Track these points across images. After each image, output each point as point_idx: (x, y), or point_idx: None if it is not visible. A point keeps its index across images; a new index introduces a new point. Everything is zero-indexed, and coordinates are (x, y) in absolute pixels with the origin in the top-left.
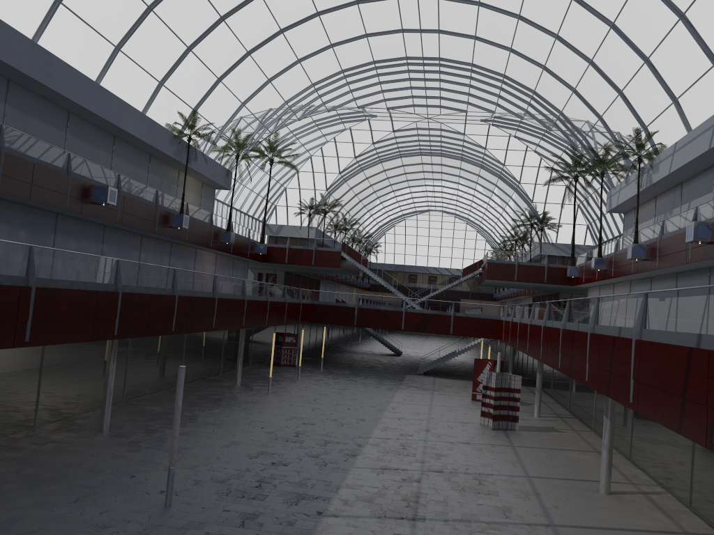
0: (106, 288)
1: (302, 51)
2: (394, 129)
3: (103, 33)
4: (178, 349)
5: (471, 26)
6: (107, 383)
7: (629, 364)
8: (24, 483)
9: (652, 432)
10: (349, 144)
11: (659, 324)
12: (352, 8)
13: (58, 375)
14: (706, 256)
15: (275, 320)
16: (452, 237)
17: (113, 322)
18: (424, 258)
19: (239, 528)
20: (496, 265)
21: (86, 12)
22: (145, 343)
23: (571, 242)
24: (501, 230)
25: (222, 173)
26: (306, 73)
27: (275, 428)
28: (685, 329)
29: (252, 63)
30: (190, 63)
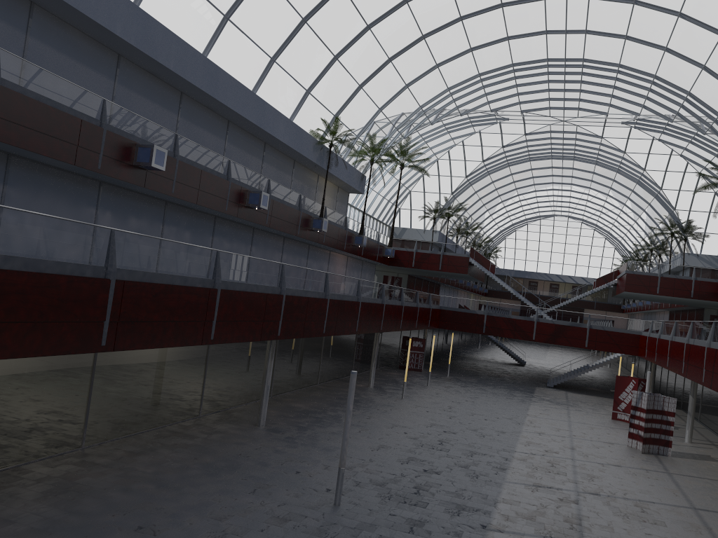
0: (273, 290)
1: (442, 56)
2: (526, 132)
3: (261, 46)
4: (317, 349)
5: (623, 26)
6: (265, 380)
7: None
8: (205, 470)
9: None
10: (478, 147)
11: None
12: (496, 11)
13: (220, 369)
14: None
15: (408, 325)
16: (577, 244)
17: (277, 323)
18: (546, 264)
19: (409, 534)
20: (636, 277)
21: (249, 27)
22: (290, 342)
23: None
24: (634, 238)
25: (357, 177)
26: (443, 78)
27: (418, 434)
28: None
29: (392, 69)
30: (335, 71)
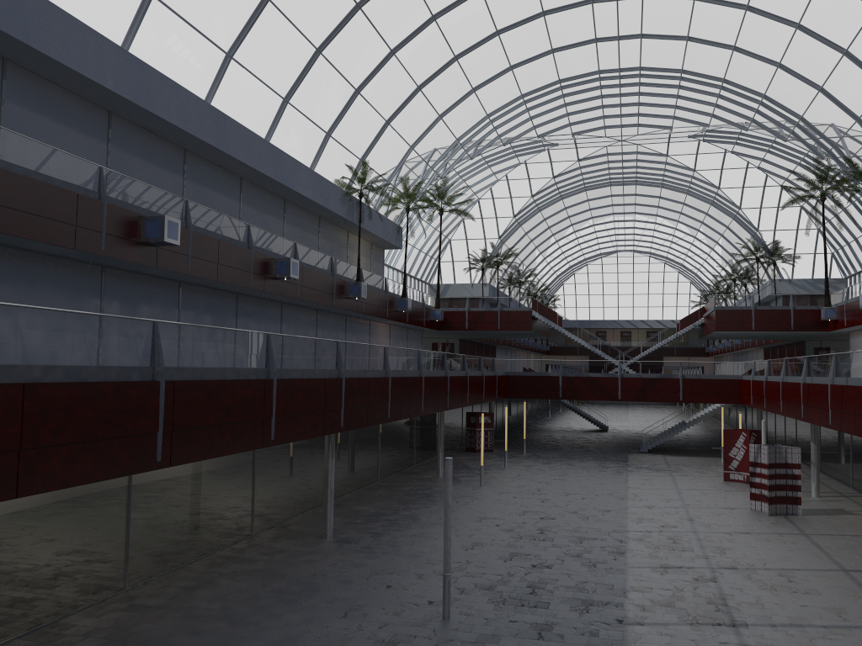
0: (330, 374)
1: (478, 79)
2: (579, 157)
3: (272, 86)
4: (374, 438)
5: (683, 25)
6: (328, 482)
7: None
8: (279, 597)
9: None
10: (524, 181)
11: None
12: (537, 21)
13: (269, 475)
14: None
15: (475, 398)
16: (647, 282)
17: (339, 412)
18: (613, 309)
19: (539, 640)
20: (727, 313)
21: (256, 65)
22: (343, 433)
23: (812, 276)
24: (713, 269)
25: (392, 230)
26: (481, 103)
27: (513, 525)
28: None
29: (423, 98)
30: (357, 107)
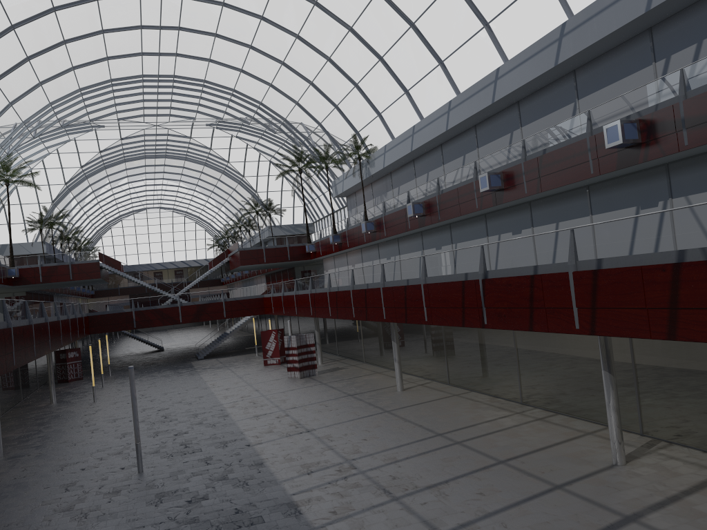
0: (3, 325)
1: (45, 75)
2: (122, 137)
3: None
4: None
5: (207, 51)
6: None
7: (421, 299)
8: (2, 496)
9: (414, 348)
10: (74, 154)
11: (436, 273)
12: (97, 36)
13: None
14: (421, 225)
15: (74, 336)
16: (172, 232)
17: (12, 354)
18: (146, 255)
19: (209, 465)
20: (247, 252)
21: None
22: None
23: (293, 222)
24: (223, 219)
25: None
26: (46, 94)
27: (142, 418)
28: (455, 272)
29: None
30: None
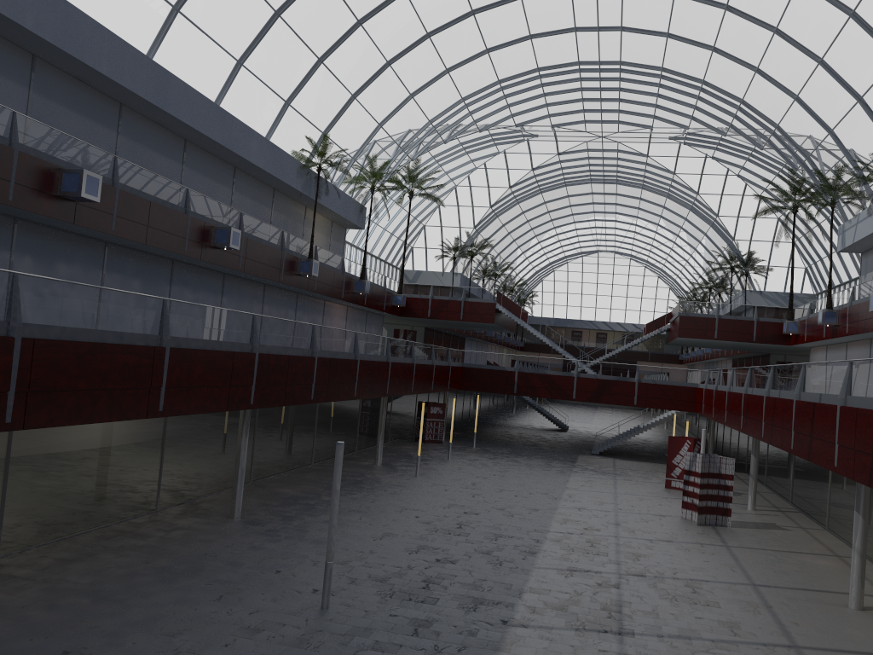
0: (241, 348)
1: (452, 59)
2: (559, 151)
3: (224, 46)
4: (310, 421)
5: (663, 21)
6: (239, 460)
7: None
8: (158, 575)
9: None
10: (503, 171)
11: None
12: (514, 3)
13: (182, 450)
14: None
15: (422, 387)
16: (626, 285)
17: (249, 388)
18: (591, 310)
19: (412, 637)
20: (691, 320)
21: (206, 22)
22: (274, 413)
23: (784, 289)
24: (691, 276)
25: (354, 209)
26: (455, 85)
27: (433, 518)
28: None
29: (392, 75)
30: (320, 77)
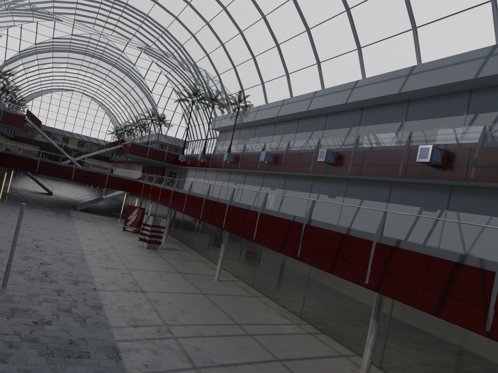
0: None
1: None
2: (73, 33)
3: None
4: None
5: None
6: None
7: (255, 223)
8: None
9: (235, 253)
10: (33, 33)
11: (272, 208)
12: None
13: None
14: (267, 169)
15: None
16: (86, 113)
17: None
18: (62, 123)
19: (59, 296)
20: (136, 146)
21: None
22: None
23: (175, 136)
24: (126, 117)
25: None
26: None
27: (19, 242)
28: (287, 212)
29: None
30: None
